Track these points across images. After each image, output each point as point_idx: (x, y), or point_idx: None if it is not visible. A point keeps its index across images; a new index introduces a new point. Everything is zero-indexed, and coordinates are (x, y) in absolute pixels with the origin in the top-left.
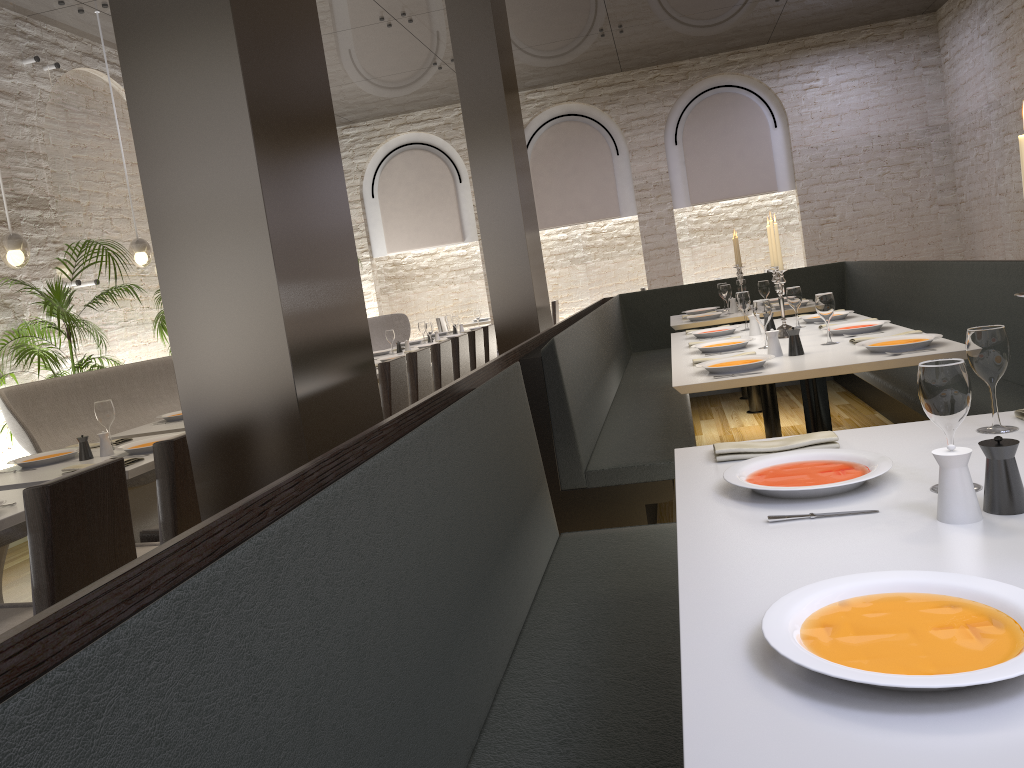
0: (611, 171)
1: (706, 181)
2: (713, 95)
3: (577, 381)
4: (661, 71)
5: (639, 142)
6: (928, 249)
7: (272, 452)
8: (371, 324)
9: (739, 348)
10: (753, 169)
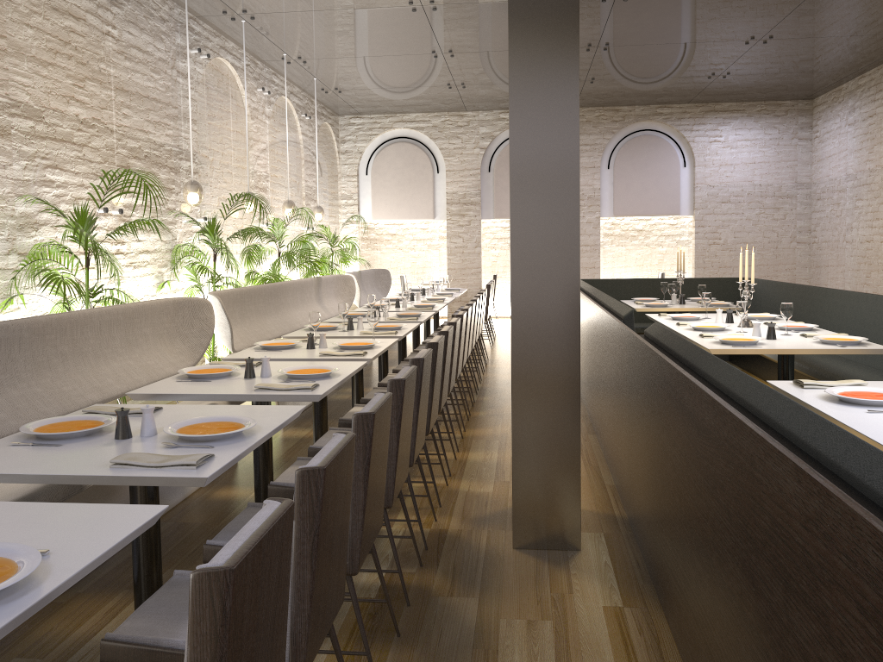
0: None
1: (627, 199)
2: (641, 135)
3: None
4: (605, 111)
5: (581, 163)
6: (785, 274)
7: (560, 355)
8: (367, 275)
9: (720, 330)
10: (664, 196)
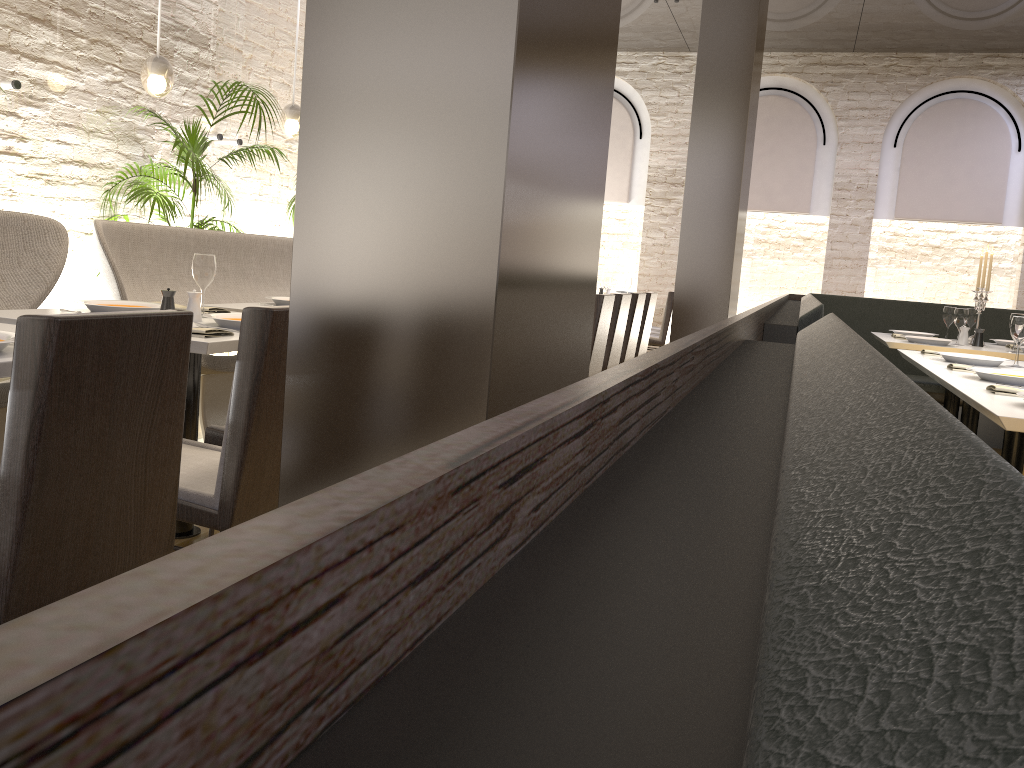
0: (812, 161)
1: (919, 195)
2: (953, 99)
3: None
4: (899, 60)
5: (853, 135)
6: None
7: (429, 353)
8: None
9: None
10: (979, 193)
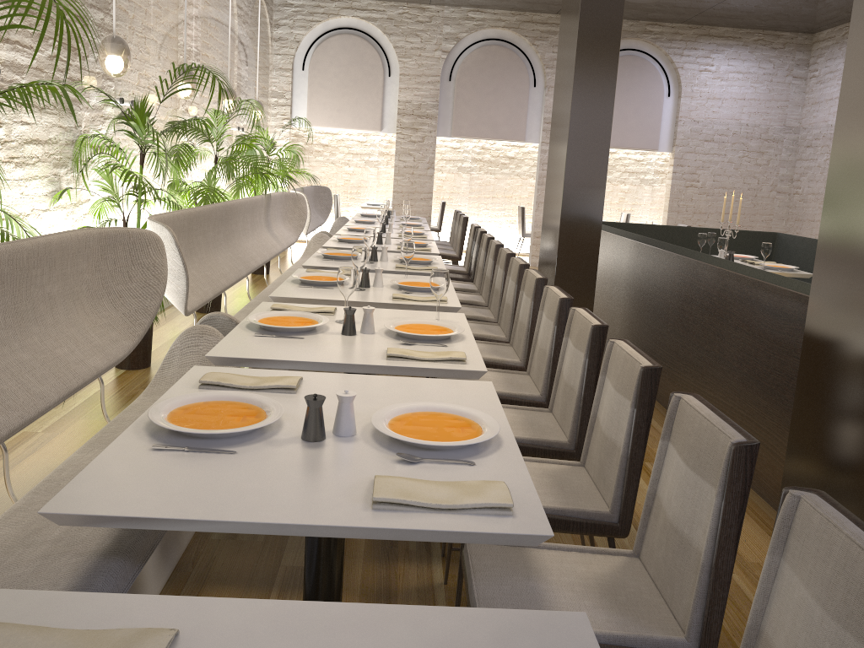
0: (526, 100)
1: None
2: (626, 55)
3: None
4: None
5: None
6: (760, 225)
7: None
8: (308, 193)
9: None
10: (643, 127)
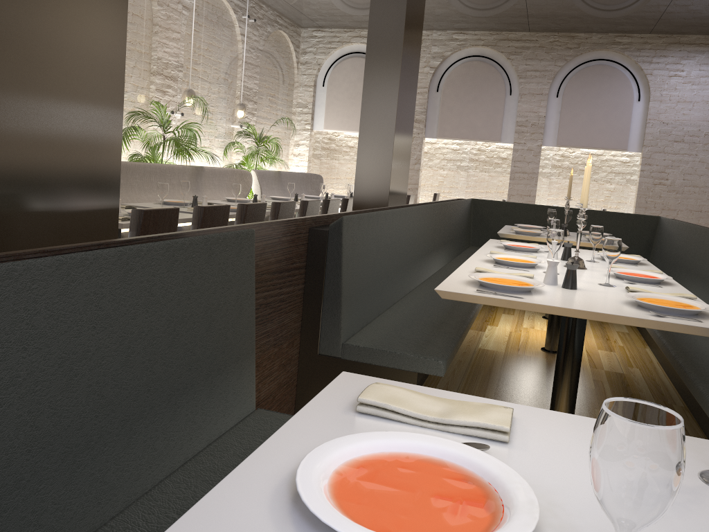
0: (502, 106)
1: (573, 130)
2: (596, 65)
3: (369, 260)
4: (560, 38)
5: (529, 89)
6: None
7: None
8: (293, 177)
9: (527, 267)
10: (612, 129)
